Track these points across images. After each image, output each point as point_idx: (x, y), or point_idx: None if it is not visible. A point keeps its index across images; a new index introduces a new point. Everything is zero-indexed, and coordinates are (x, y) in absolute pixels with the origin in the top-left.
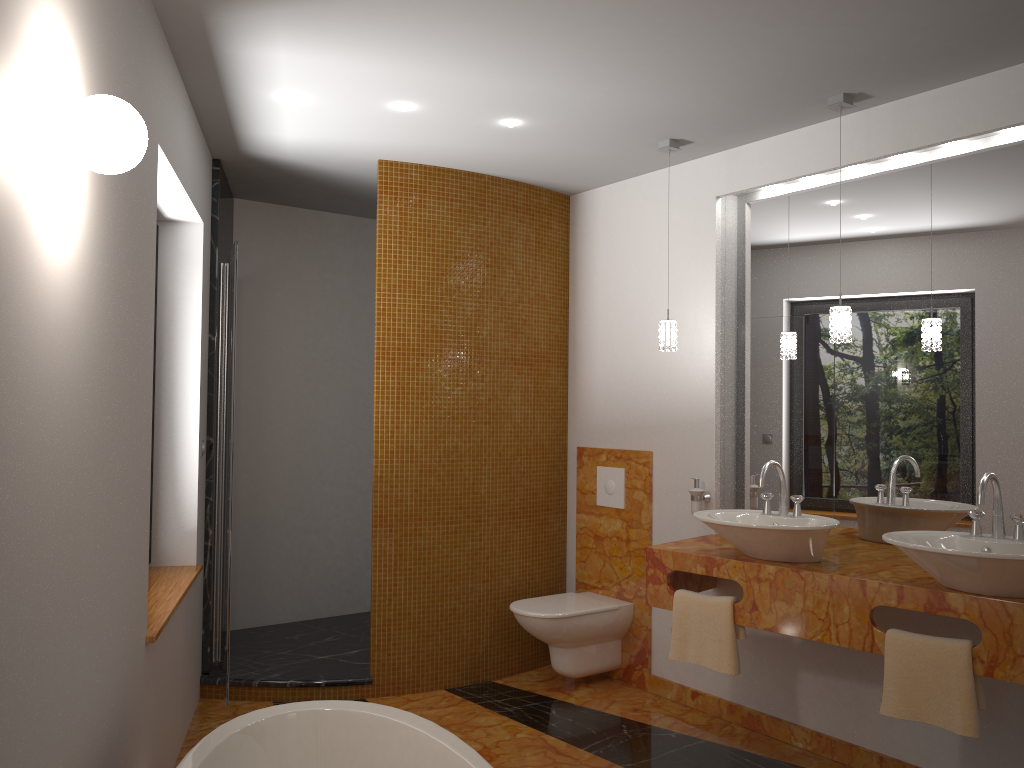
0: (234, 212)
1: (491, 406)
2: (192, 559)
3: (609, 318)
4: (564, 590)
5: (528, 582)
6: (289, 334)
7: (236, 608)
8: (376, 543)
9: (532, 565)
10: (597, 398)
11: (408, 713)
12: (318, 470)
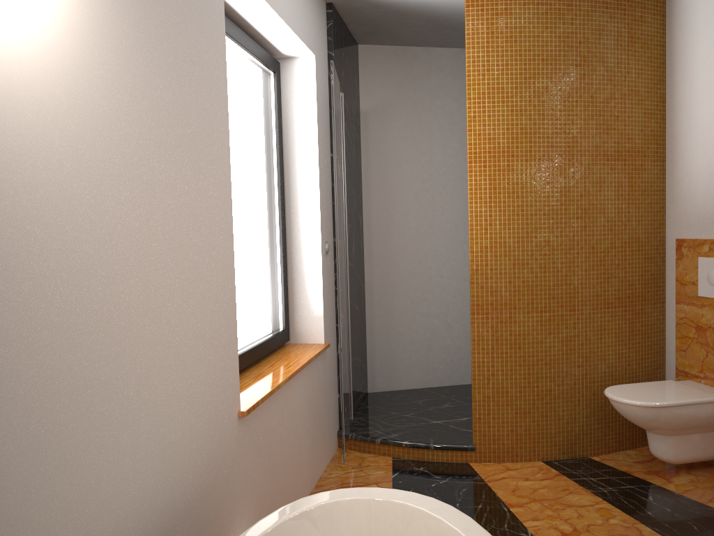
0: (359, 56)
1: (583, 202)
2: (321, 338)
3: (711, 104)
4: (663, 377)
5: (624, 368)
6: (408, 154)
7: (375, 375)
8: (474, 329)
9: (628, 352)
10: (698, 189)
11: (466, 518)
12: (437, 266)
